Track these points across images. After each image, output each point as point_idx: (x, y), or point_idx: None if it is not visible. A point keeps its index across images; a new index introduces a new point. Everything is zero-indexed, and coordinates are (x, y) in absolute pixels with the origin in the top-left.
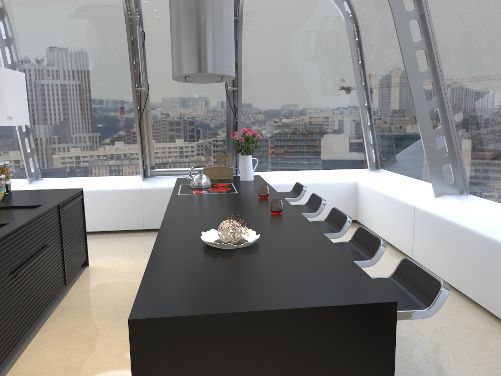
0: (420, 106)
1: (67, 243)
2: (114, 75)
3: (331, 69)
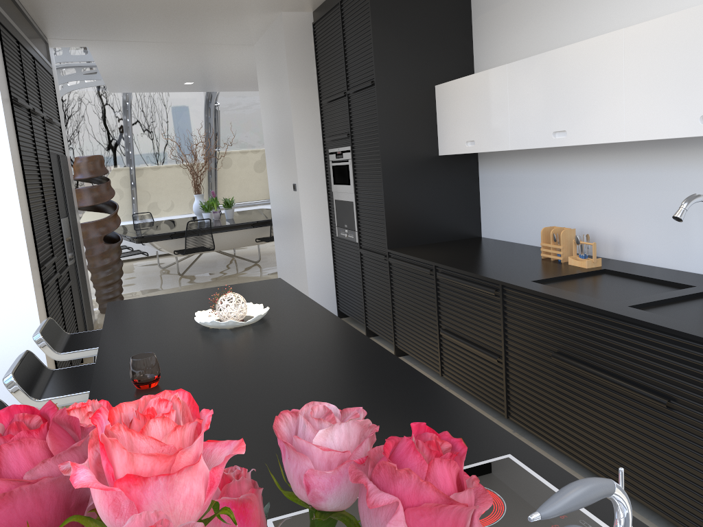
0: None
1: None
2: None
3: None
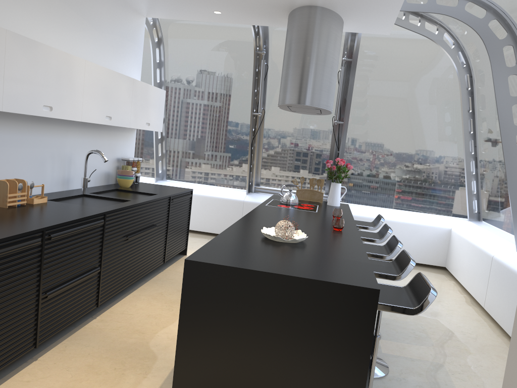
0: (510, 159)
1: (171, 229)
2: (237, 99)
3: (440, 115)
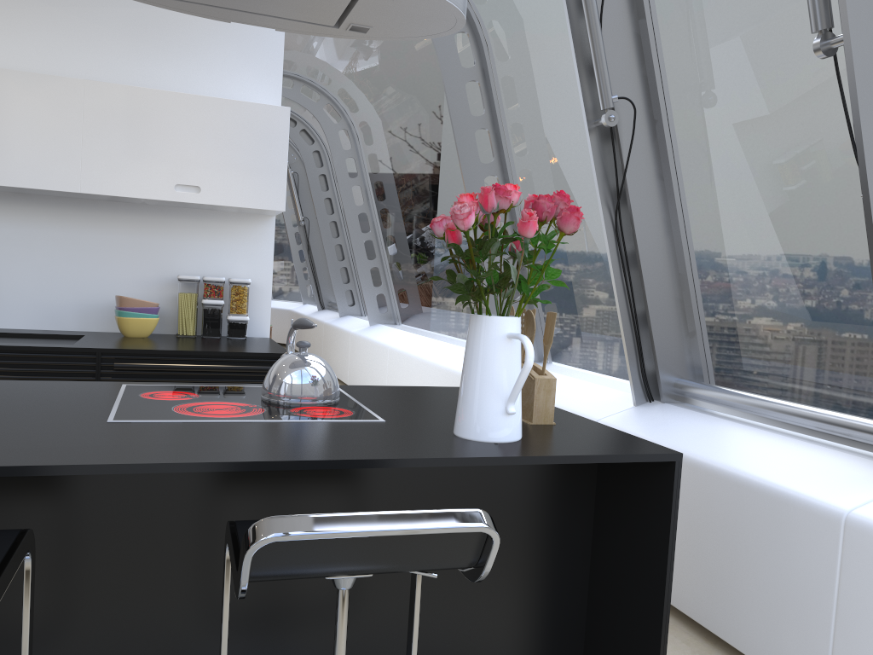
0: None
1: None
2: None
3: None
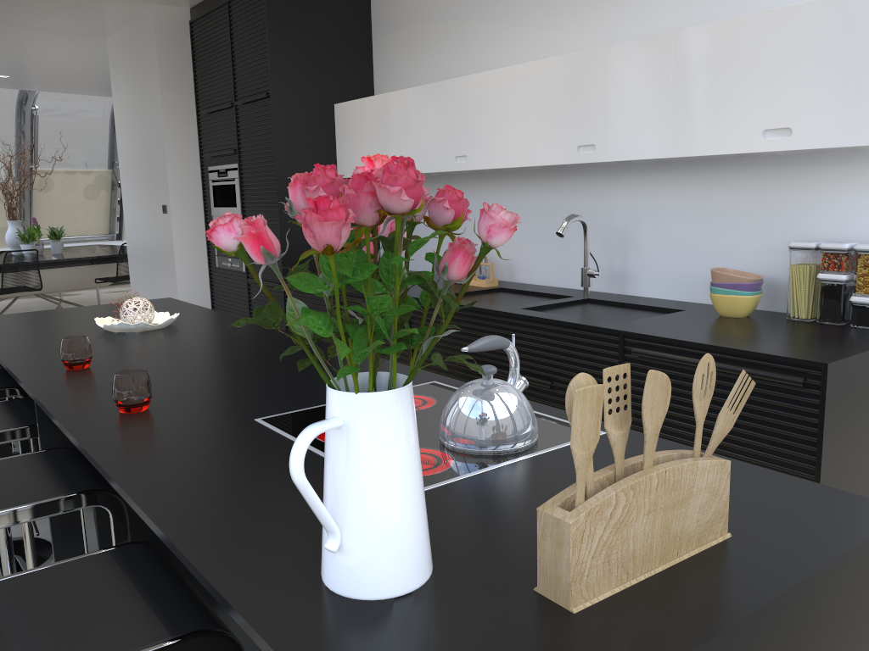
0: None
1: None
2: None
3: None
